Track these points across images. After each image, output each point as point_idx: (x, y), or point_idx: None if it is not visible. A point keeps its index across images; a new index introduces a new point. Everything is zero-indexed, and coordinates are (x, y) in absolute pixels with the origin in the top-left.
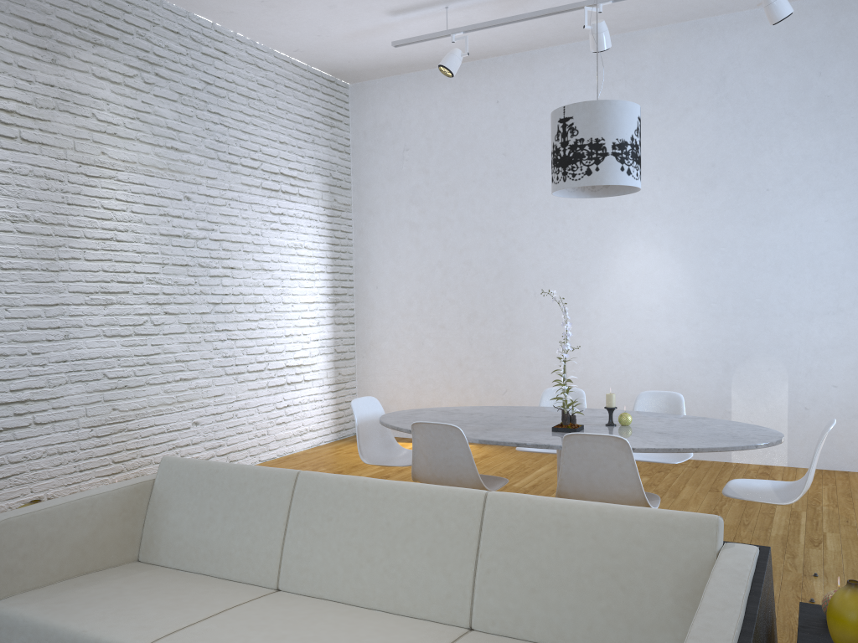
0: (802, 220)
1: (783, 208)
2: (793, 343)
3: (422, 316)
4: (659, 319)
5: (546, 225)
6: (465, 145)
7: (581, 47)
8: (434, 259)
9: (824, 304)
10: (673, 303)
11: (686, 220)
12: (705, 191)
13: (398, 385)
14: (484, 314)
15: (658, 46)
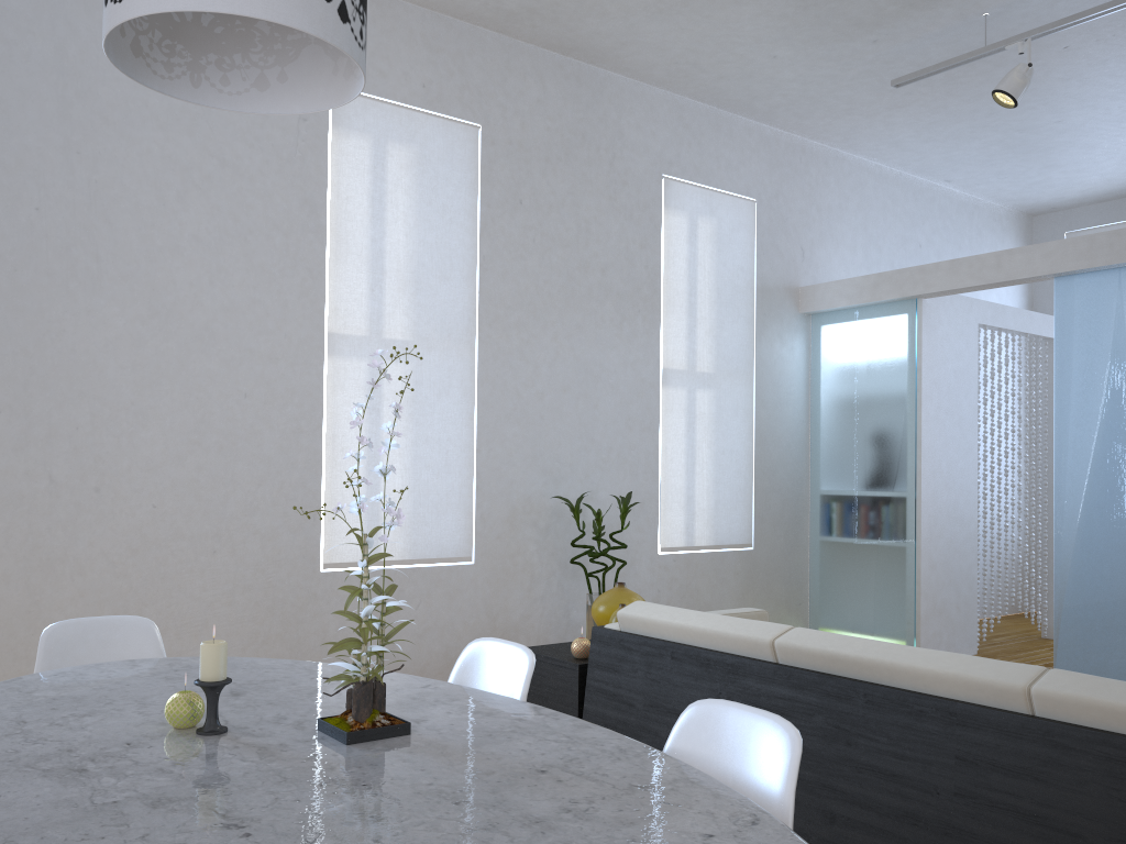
0: None
1: None
2: None
3: None
4: None
5: None
6: None
7: None
8: None
9: None
10: None
11: None
12: None
13: None
14: None
15: None
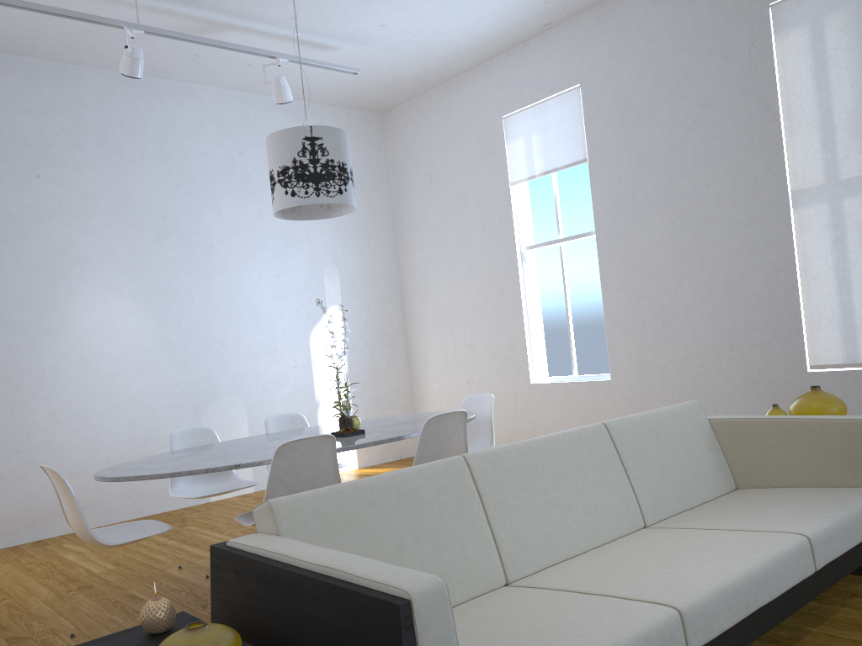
0: (242, 274)
1: (226, 262)
2: (247, 381)
3: None
4: (127, 370)
5: None
6: None
7: (4, 61)
8: None
9: (265, 345)
10: (140, 352)
11: (145, 268)
12: (159, 241)
13: None
14: None
15: (98, 88)
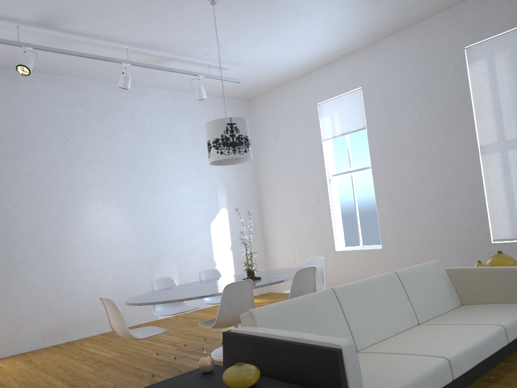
0: (174, 191)
1: (166, 185)
2: (177, 251)
3: None
4: (114, 246)
5: (35, 189)
6: None
7: (51, 78)
8: None
9: (187, 231)
10: (121, 236)
11: (123, 189)
12: (130, 174)
13: None
14: None
15: (98, 92)
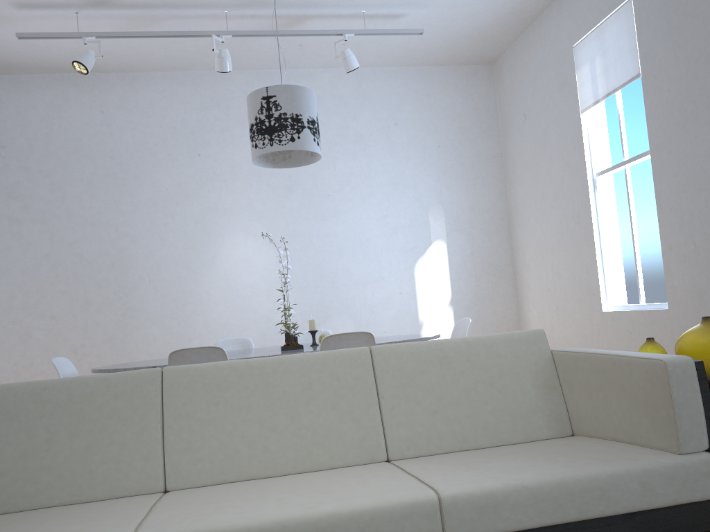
0: (353, 217)
1: (340, 208)
2: (356, 304)
3: (29, 308)
4: (259, 294)
5: (157, 220)
6: (70, 147)
7: (178, 76)
8: (40, 253)
9: (373, 275)
10: (269, 281)
11: (274, 216)
12: (286, 195)
13: (1, 382)
14: (99, 301)
15: (241, 84)
